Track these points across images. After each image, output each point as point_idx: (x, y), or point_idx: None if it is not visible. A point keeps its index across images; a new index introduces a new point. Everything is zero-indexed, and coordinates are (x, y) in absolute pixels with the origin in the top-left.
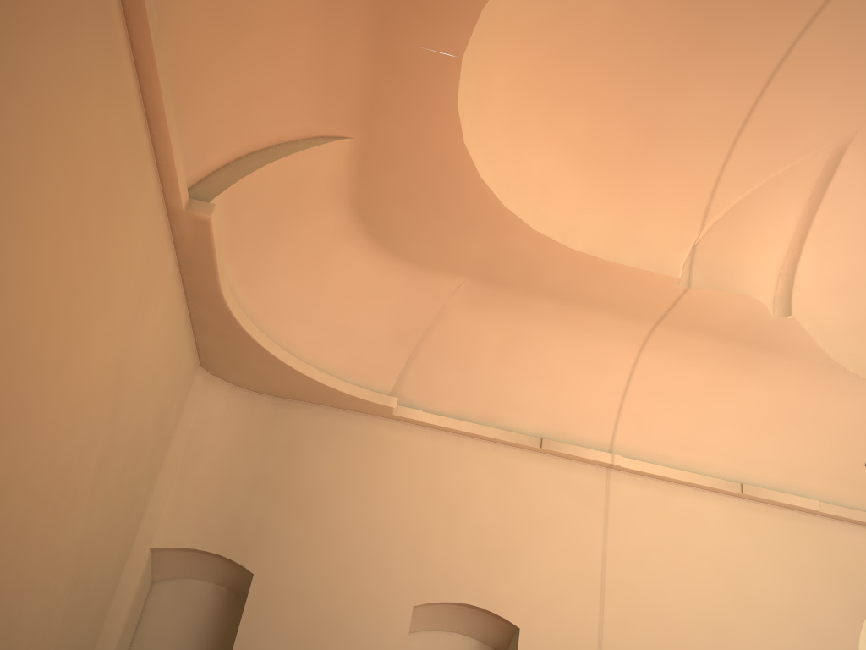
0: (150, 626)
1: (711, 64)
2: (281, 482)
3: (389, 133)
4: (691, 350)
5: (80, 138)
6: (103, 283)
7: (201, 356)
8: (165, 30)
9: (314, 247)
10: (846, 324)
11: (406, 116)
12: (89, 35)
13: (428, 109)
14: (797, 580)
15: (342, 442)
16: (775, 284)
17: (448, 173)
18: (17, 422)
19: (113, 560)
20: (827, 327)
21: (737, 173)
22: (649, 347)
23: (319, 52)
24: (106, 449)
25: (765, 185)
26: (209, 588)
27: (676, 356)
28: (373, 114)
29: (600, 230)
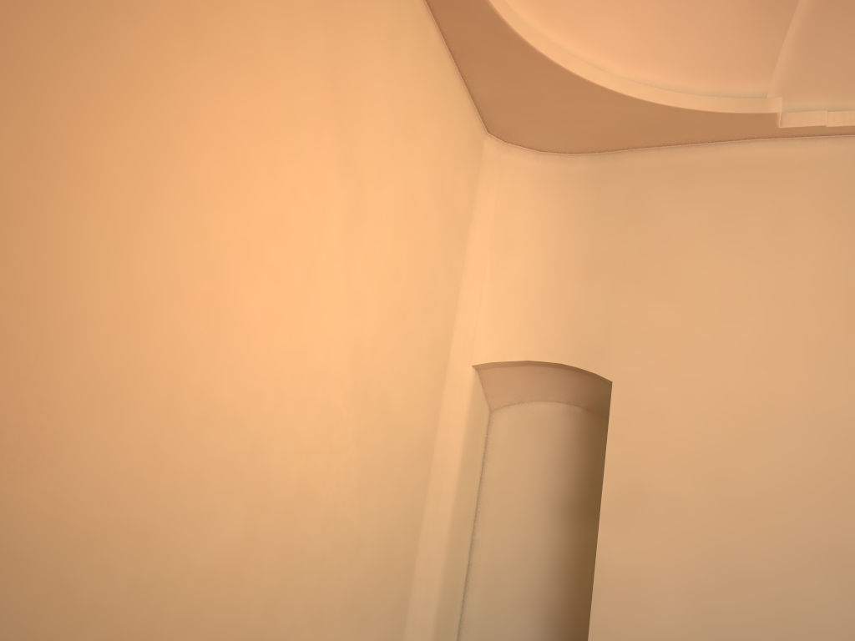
0: (498, 462)
1: None
2: (625, 259)
3: None
4: None
5: None
6: None
7: (484, 115)
8: None
9: None
10: None
11: None
12: None
13: None
14: None
15: (703, 188)
16: None
17: None
18: (121, 101)
19: (421, 377)
20: None
21: None
22: None
23: None
24: (352, 210)
25: None
26: (560, 411)
27: None
28: None
29: None
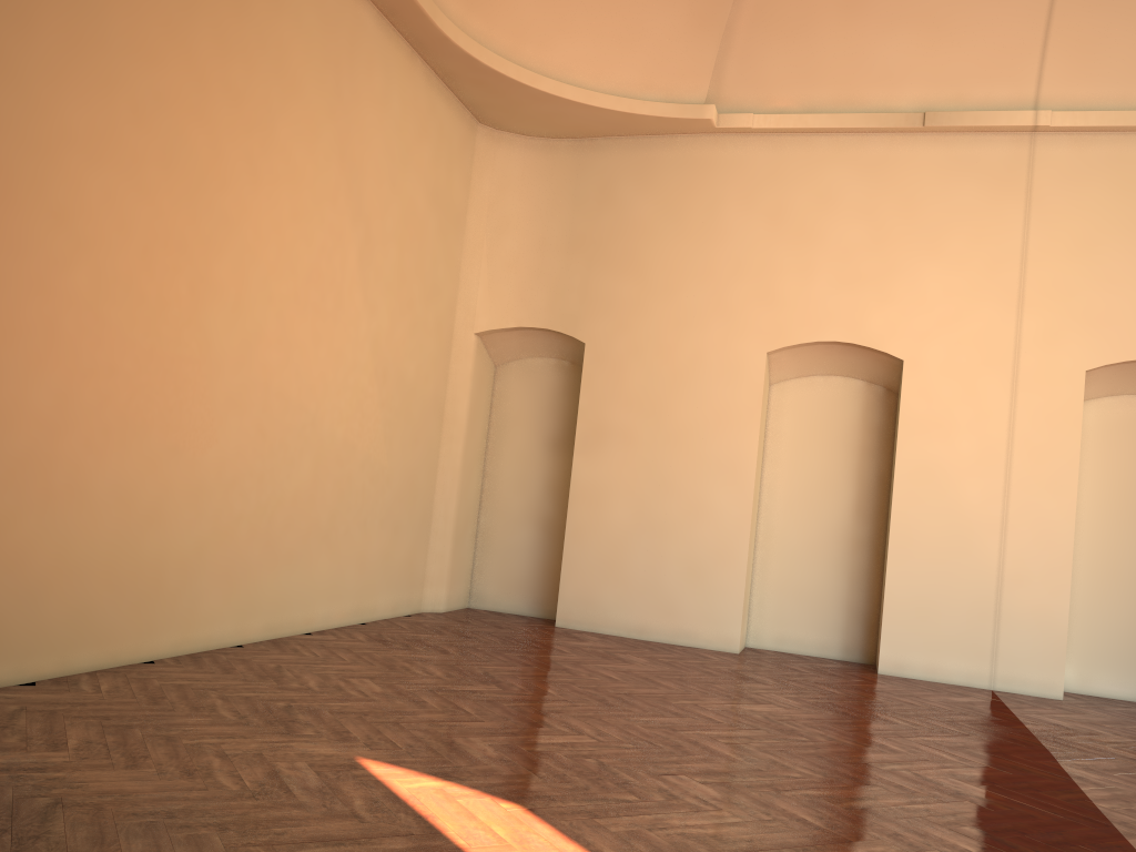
0: (503, 409)
1: None
2: (597, 239)
3: None
4: None
5: None
6: (272, 72)
7: (474, 112)
8: None
9: None
10: None
11: None
12: None
13: None
14: None
15: (660, 177)
16: None
17: None
18: (225, 238)
19: (430, 350)
20: None
21: None
22: None
23: None
24: (363, 243)
25: None
26: (551, 365)
27: None
28: None
29: None
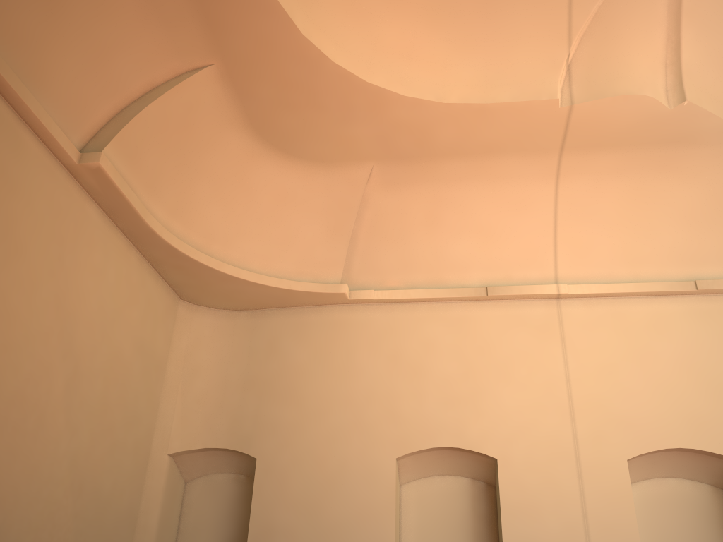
0: (190, 518)
1: None
2: (266, 379)
3: (239, 48)
4: (605, 167)
5: None
6: None
7: (176, 291)
8: None
9: (232, 173)
10: None
11: (243, 27)
12: None
13: (256, 13)
14: None
15: (311, 333)
16: (663, 76)
17: (305, 67)
18: None
19: (127, 468)
20: None
21: None
22: (563, 176)
23: None
24: (71, 376)
25: None
26: (231, 478)
27: (593, 178)
28: (217, 36)
29: (471, 78)
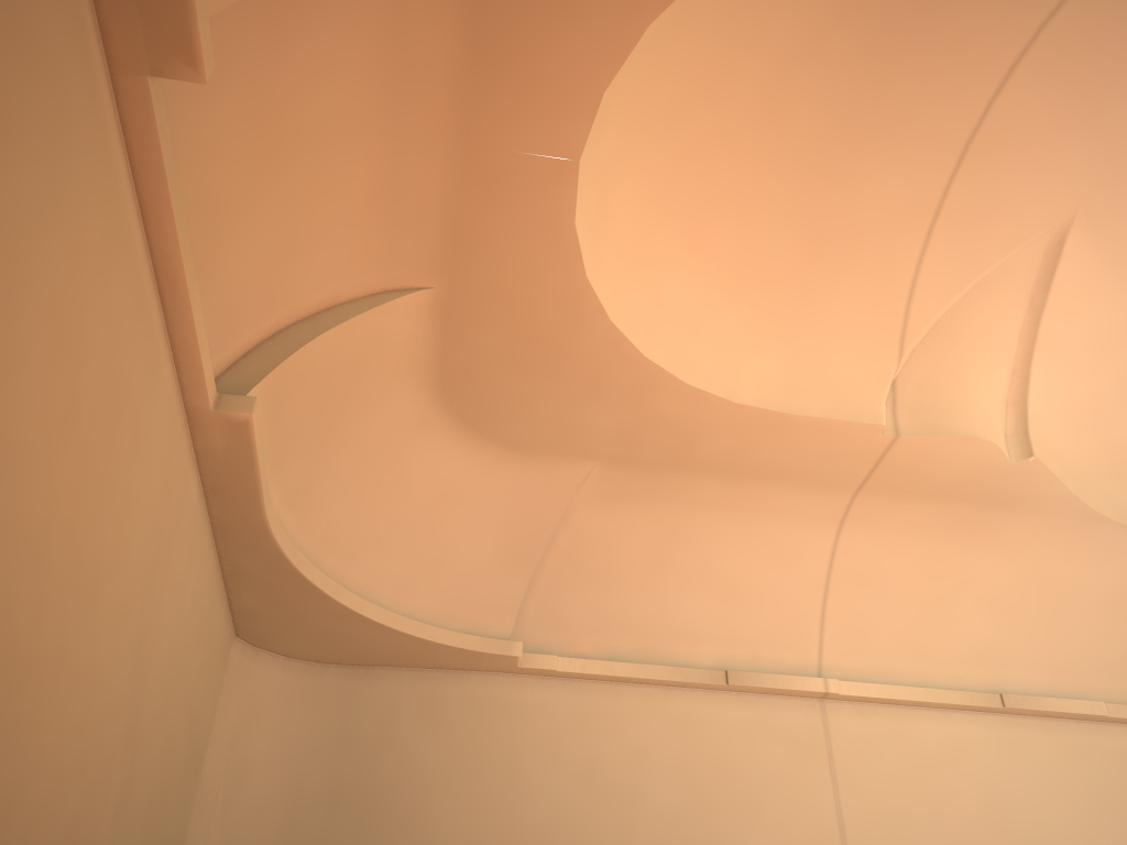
0: None
1: (886, 143)
2: (372, 790)
3: (482, 275)
4: (905, 521)
5: (75, 311)
6: (112, 526)
7: (237, 621)
8: (177, 156)
9: (385, 446)
10: (1096, 460)
11: (505, 249)
12: (80, 160)
13: (535, 236)
14: (1102, 817)
15: (451, 717)
16: (1004, 418)
17: (566, 320)
18: (5, 759)
19: None
20: (1075, 467)
21: (934, 279)
22: (849, 524)
23: (382, 173)
24: (125, 780)
25: (972, 291)
26: None
27: (886, 532)
28: (459, 252)
29: (771, 375)
